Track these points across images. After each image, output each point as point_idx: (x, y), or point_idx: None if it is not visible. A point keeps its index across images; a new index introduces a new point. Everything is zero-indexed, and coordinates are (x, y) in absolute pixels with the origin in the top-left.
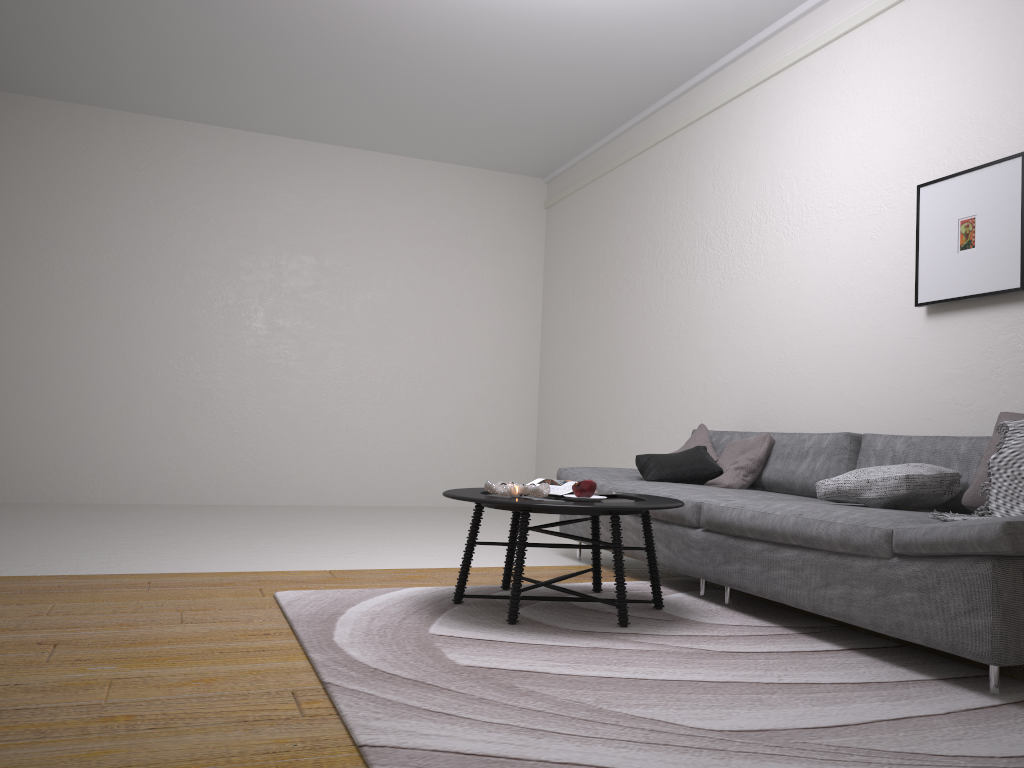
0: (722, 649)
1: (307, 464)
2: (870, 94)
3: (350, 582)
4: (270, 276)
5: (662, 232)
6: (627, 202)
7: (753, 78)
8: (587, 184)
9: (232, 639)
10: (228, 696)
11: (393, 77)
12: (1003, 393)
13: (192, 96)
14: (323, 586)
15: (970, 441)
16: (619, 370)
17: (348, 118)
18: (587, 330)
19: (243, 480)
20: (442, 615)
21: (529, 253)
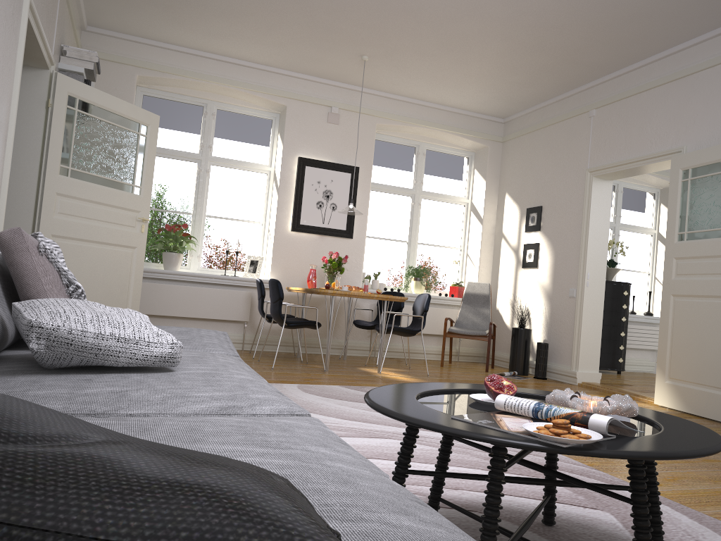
0: None
1: None
2: None
3: None
4: None
5: None
6: None
7: None
8: None
9: None
10: None
11: None
12: None
13: None
14: None
15: None
16: None
17: None
18: None
19: None
20: None
21: None
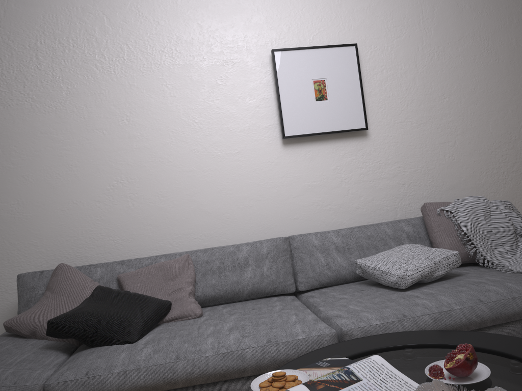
0: None
1: None
2: None
3: None
4: None
5: None
6: None
7: None
8: None
9: None
10: None
11: None
12: (352, 194)
13: None
14: None
15: (388, 225)
16: None
17: None
18: None
19: None
20: None
21: None
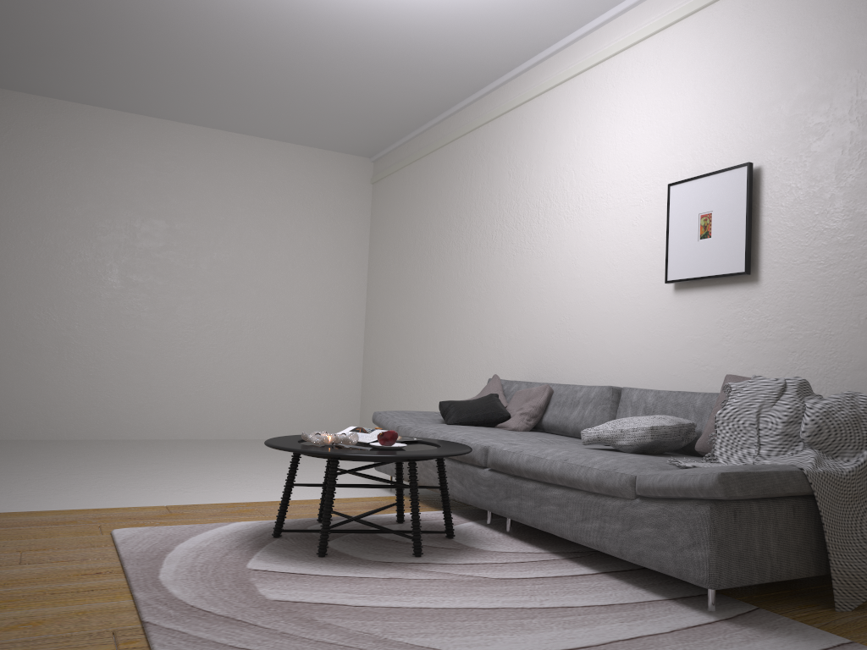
0: (498, 576)
1: (157, 403)
2: (633, 106)
3: (184, 517)
4: (125, 237)
5: (467, 210)
6: (439, 183)
7: (542, 86)
8: (406, 165)
9: (65, 579)
10: (52, 639)
11: (236, 69)
12: (731, 356)
13: (52, 76)
14: (158, 522)
15: (704, 396)
16: (431, 324)
17: (197, 101)
18: (405, 289)
19: (97, 417)
20: (261, 549)
21: (357, 221)
